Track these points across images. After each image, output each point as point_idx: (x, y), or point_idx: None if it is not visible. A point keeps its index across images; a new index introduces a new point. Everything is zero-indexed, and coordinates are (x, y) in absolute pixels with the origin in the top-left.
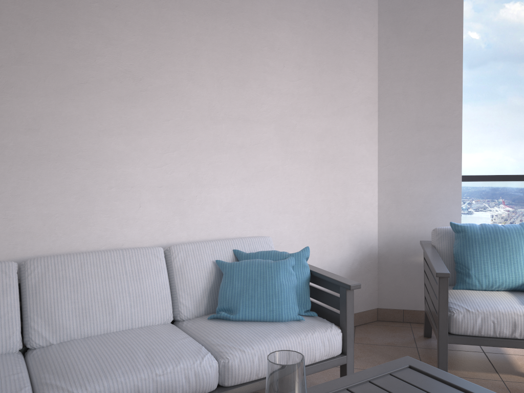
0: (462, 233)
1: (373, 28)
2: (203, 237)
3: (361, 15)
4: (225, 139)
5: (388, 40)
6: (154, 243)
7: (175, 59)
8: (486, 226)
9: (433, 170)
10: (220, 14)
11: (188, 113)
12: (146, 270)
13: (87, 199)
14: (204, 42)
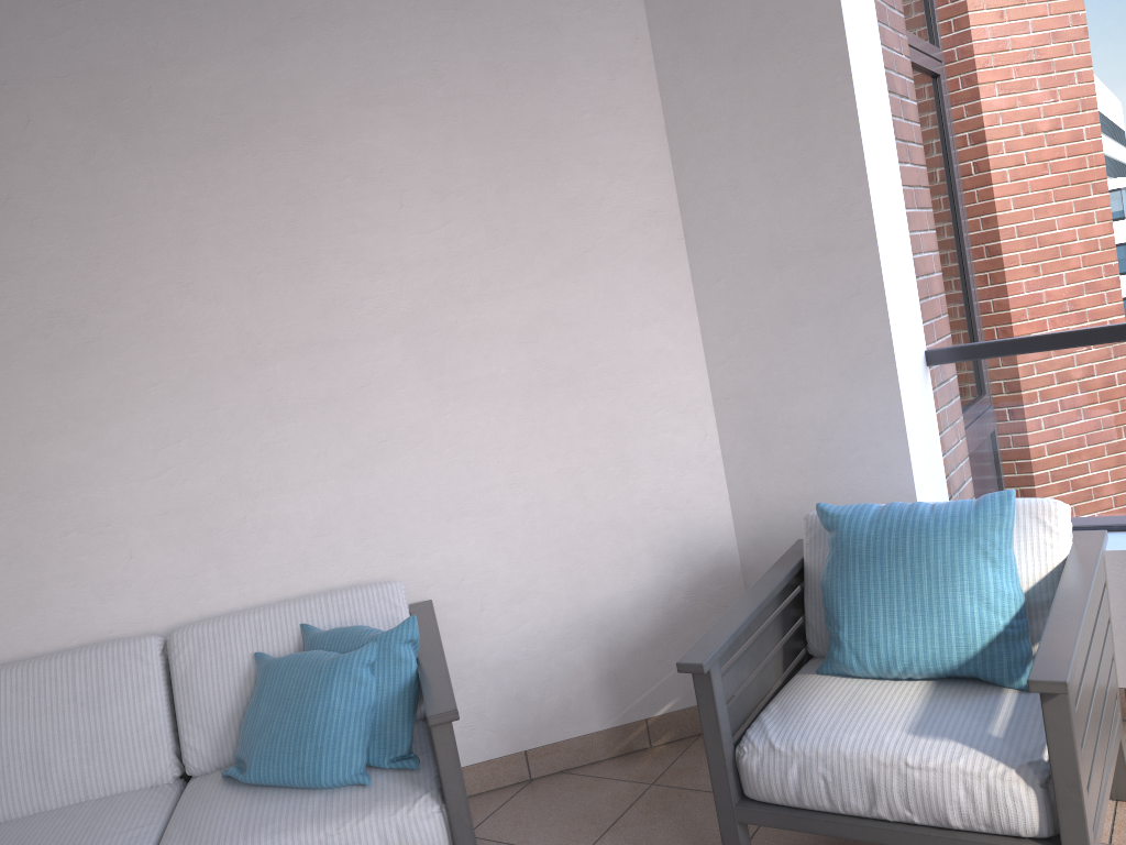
0: (833, 533)
1: (637, 44)
2: (276, 593)
3: (593, 26)
4: (289, 392)
5: (676, 64)
6: (174, 620)
7: (147, 262)
8: (888, 514)
9: (828, 360)
10: (227, 141)
11: (194, 360)
12: (114, 689)
13: (28, 562)
14: (202, 210)
